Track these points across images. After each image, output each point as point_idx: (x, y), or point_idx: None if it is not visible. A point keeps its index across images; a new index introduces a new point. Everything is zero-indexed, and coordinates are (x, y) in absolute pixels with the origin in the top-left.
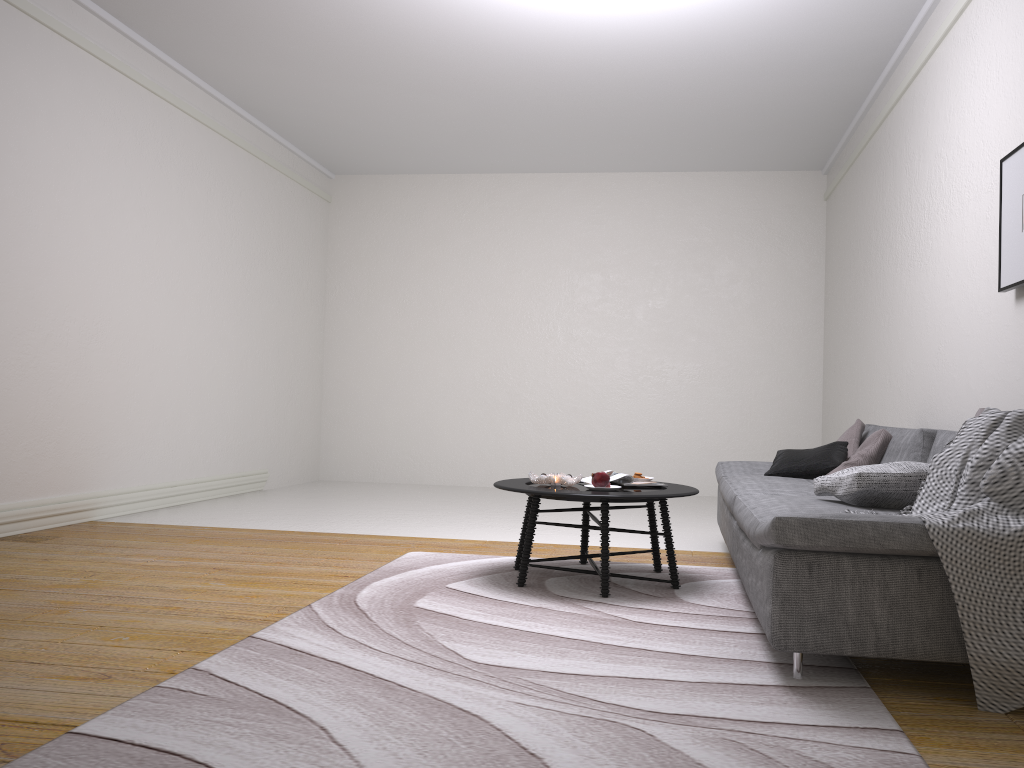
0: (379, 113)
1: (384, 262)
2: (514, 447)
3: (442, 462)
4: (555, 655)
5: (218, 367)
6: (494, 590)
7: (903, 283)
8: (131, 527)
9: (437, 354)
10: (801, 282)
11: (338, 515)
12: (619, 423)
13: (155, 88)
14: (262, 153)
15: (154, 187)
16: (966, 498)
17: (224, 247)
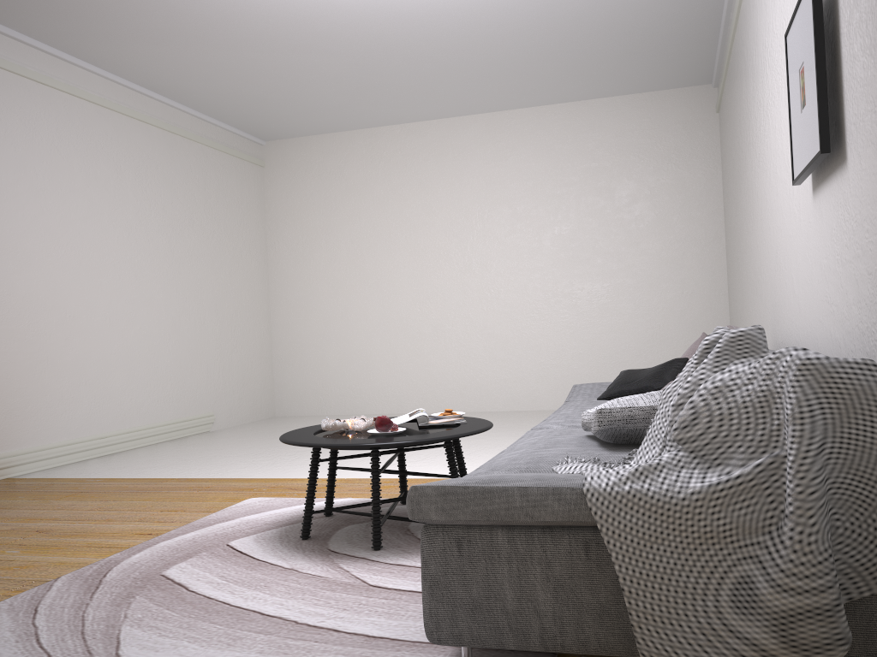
0: (268, 78)
1: (314, 216)
2: (442, 375)
3: (379, 393)
4: (223, 644)
5: (146, 326)
6: (271, 546)
7: (756, 186)
8: (32, 483)
9: (367, 295)
10: (699, 195)
11: (242, 456)
12: (536, 345)
13: (42, 79)
14: (178, 128)
15: (52, 169)
16: (669, 444)
17: (142, 217)
